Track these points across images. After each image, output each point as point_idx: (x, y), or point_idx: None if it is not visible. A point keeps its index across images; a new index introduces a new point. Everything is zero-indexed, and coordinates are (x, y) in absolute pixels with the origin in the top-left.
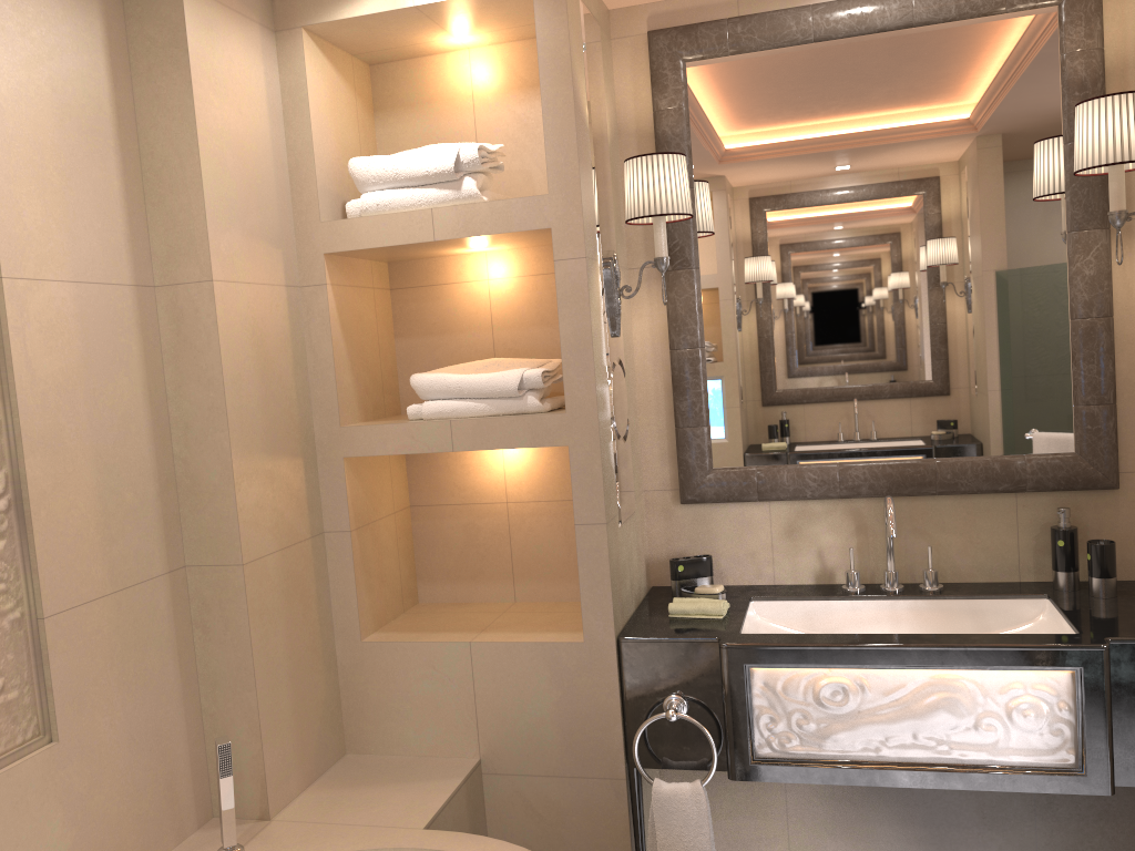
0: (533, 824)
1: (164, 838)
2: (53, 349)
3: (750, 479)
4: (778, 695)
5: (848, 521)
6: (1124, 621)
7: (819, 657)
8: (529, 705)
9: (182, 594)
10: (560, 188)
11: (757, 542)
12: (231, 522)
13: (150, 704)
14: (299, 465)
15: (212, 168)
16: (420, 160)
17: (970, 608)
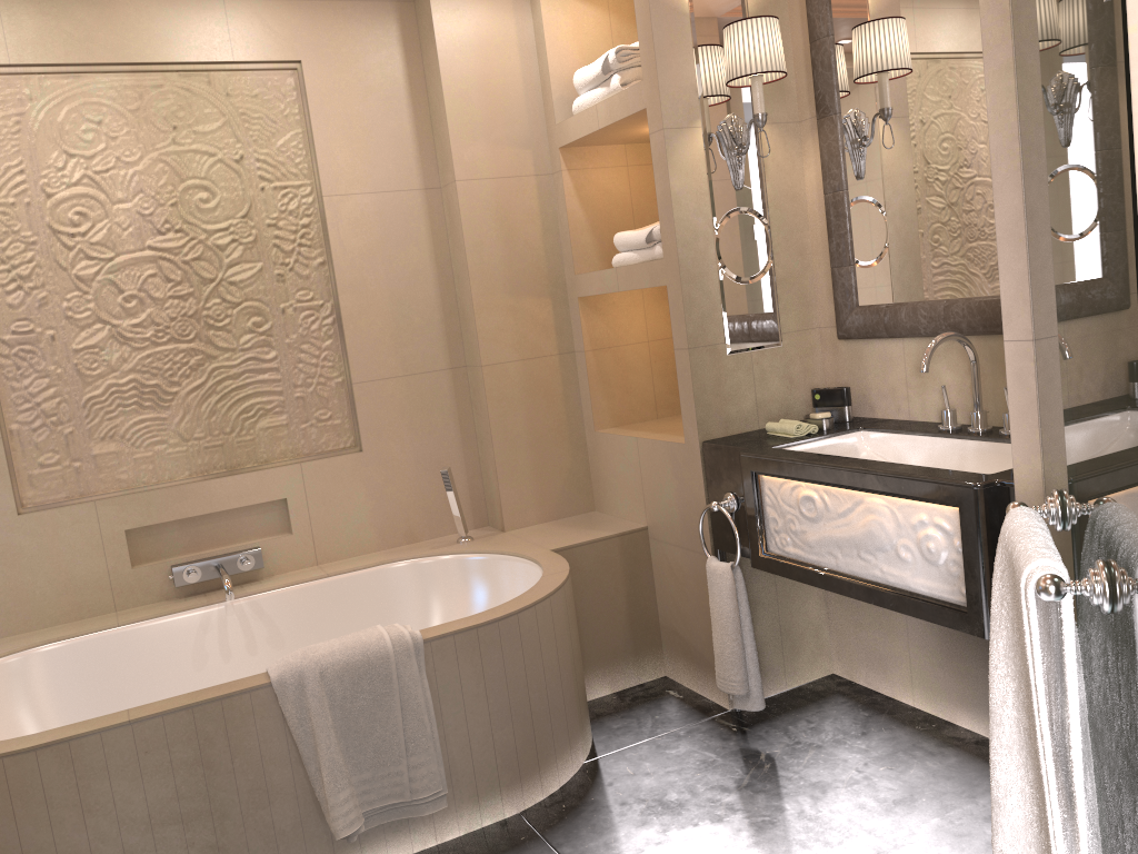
0: (673, 581)
1: (444, 526)
2: (358, 234)
3: (879, 316)
4: (778, 501)
5: (962, 360)
6: None
7: (790, 470)
8: (664, 489)
9: (463, 383)
10: (647, 74)
11: (895, 378)
12: (475, 338)
13: (433, 445)
14: (546, 303)
15: (456, 106)
16: (591, 67)
17: None
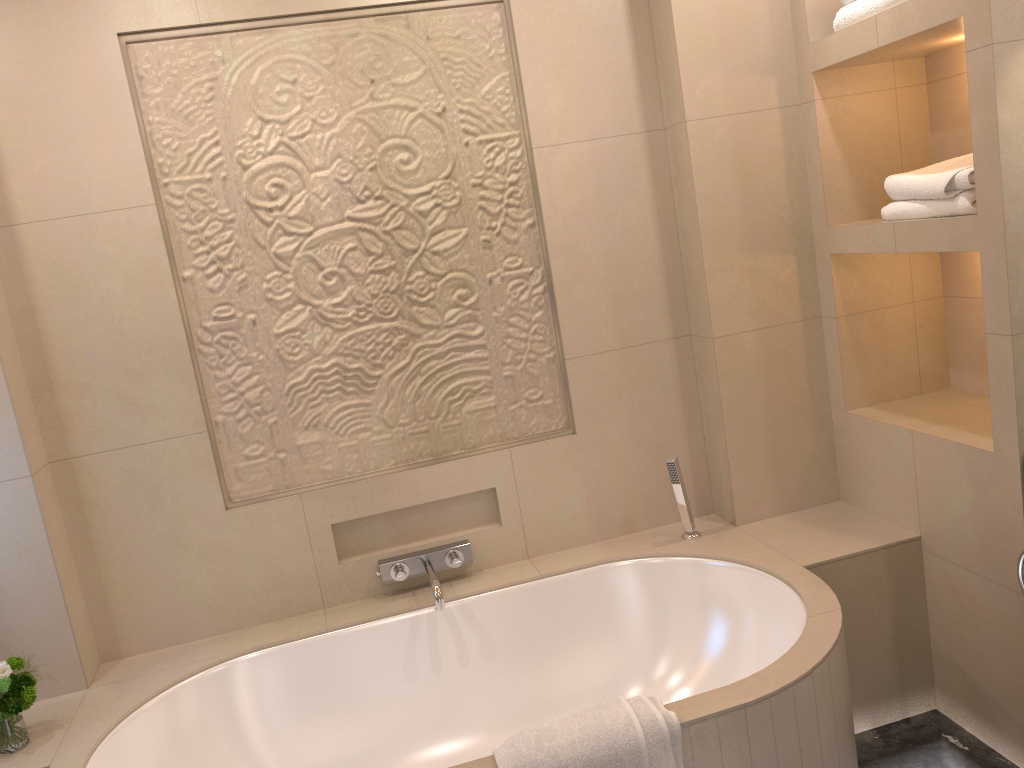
0: (957, 609)
1: (664, 514)
2: (572, 189)
3: None
4: None
5: None
6: None
7: None
8: (953, 500)
9: (687, 354)
10: None
11: None
12: (705, 306)
13: (653, 425)
14: (789, 261)
15: (687, 30)
16: None
17: None
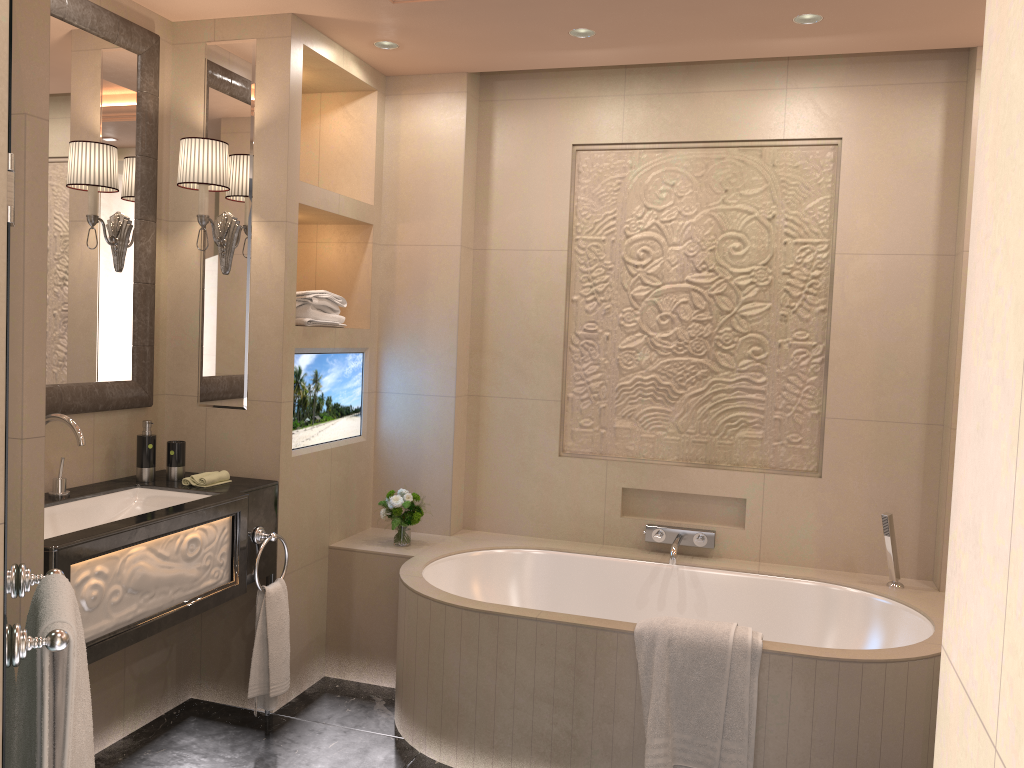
0: None
1: (885, 566)
2: (861, 289)
3: None
4: None
5: None
6: None
7: None
8: None
9: (935, 440)
10: None
11: None
12: (951, 401)
13: (890, 490)
14: None
15: None
16: None
17: None
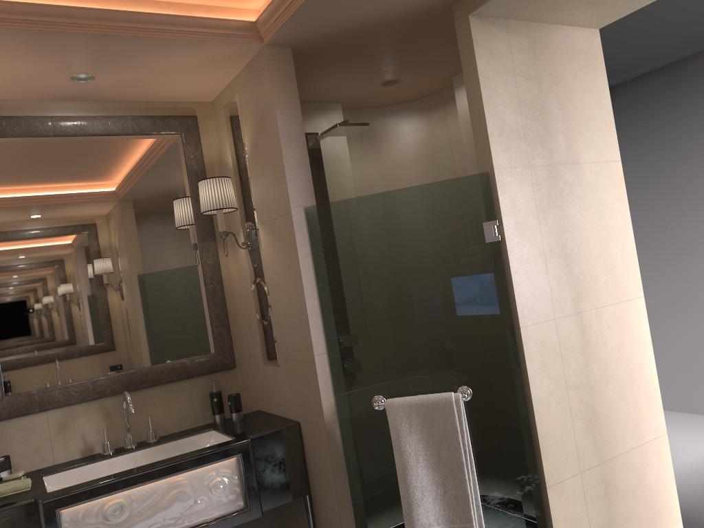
0: None
1: None
2: None
3: (33, 398)
4: (80, 523)
5: (99, 413)
6: (253, 428)
7: (105, 489)
8: None
9: None
10: None
11: (40, 439)
12: None
13: None
14: None
15: None
16: None
17: (176, 446)
